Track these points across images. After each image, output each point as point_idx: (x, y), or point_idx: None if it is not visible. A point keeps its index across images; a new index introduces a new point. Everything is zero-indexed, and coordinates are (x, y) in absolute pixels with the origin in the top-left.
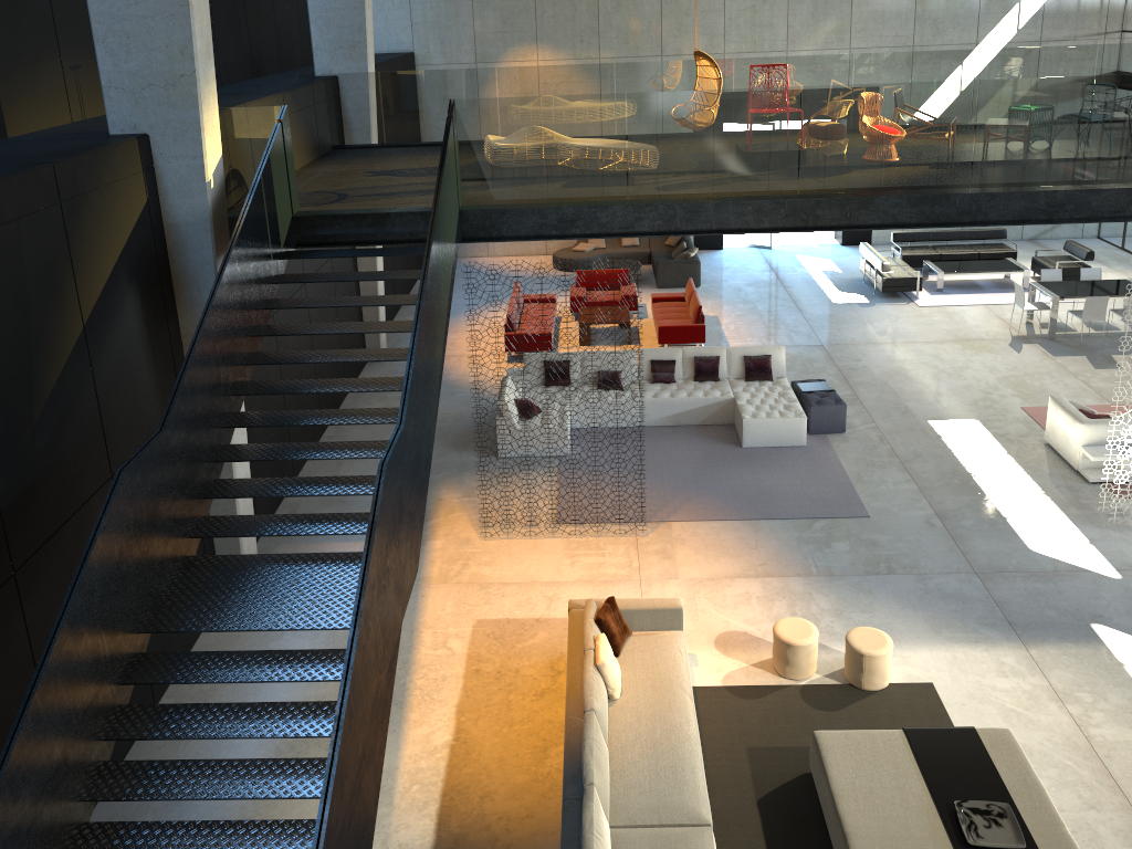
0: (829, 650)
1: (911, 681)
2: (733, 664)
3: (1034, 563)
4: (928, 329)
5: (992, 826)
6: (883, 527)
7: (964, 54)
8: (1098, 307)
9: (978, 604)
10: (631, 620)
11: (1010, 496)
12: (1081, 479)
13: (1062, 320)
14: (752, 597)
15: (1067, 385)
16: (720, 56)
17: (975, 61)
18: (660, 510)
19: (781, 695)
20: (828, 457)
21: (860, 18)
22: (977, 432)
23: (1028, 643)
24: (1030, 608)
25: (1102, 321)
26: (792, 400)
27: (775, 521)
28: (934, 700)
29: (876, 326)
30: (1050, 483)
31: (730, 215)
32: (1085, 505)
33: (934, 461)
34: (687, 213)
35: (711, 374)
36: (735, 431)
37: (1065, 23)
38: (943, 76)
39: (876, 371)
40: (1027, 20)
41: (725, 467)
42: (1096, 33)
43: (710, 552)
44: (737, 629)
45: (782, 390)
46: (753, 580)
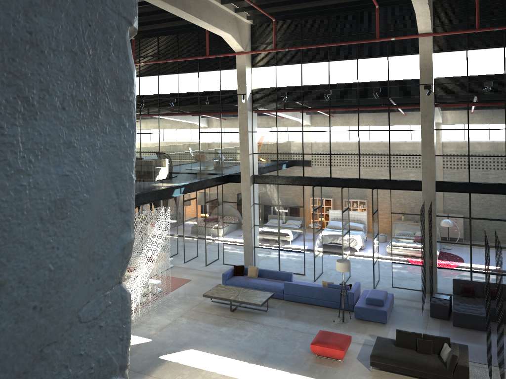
0: None
1: None
2: None
3: None
4: None
5: None
6: None
7: None
8: None
9: None
10: None
11: None
12: None
13: None
14: None
15: None
16: None
17: None
18: None
19: None
20: None
21: None
22: None
23: (149, 374)
24: (139, 364)
25: None
26: None
27: None
28: None
29: None
30: None
31: None
32: None
33: None
34: None
35: None
36: None
37: None
38: None
39: None
40: None
41: None
42: None
43: None
44: None
45: None
46: None
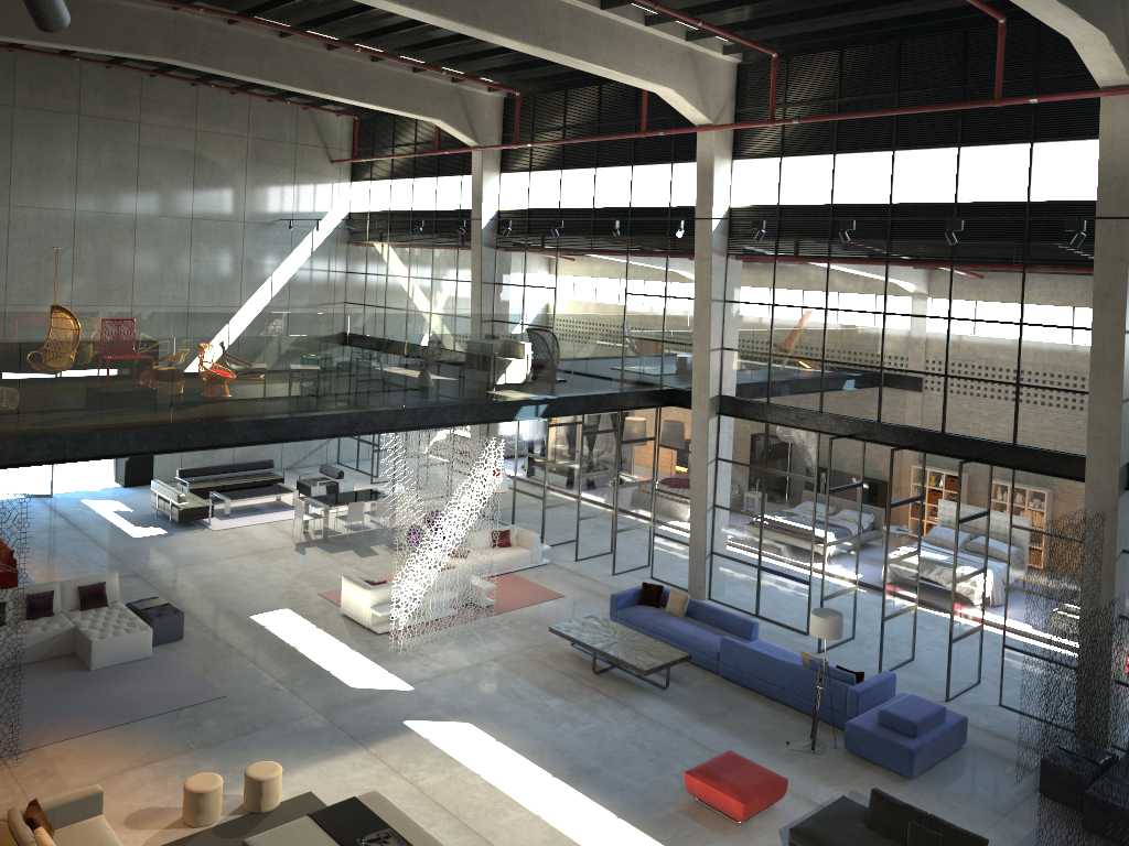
0: (227, 796)
1: (296, 795)
2: (148, 833)
3: (357, 695)
4: (227, 548)
5: (384, 844)
6: (240, 700)
7: (223, 314)
8: (357, 510)
9: (327, 731)
10: (53, 819)
11: (328, 656)
12: (373, 633)
13: (329, 526)
14: (146, 781)
15: (346, 572)
16: (1, 307)
17: (232, 320)
18: (26, 740)
19: (198, 840)
20: (175, 660)
21: (142, 280)
22: (291, 617)
23: (368, 745)
24: (363, 723)
25: (357, 523)
26: (133, 618)
27: (145, 719)
28: (316, 801)
29: (181, 551)
30: (353, 640)
31: (115, 442)
32: (379, 649)
33: (265, 644)
34: (76, 443)
35: (46, 609)
36: (78, 659)
37: (306, 294)
38: (206, 332)
39: (194, 587)
40: (278, 290)
41: (80, 689)
42: (328, 303)
43: (92, 759)
44: (142, 808)
45: (121, 612)
46: (142, 769)
